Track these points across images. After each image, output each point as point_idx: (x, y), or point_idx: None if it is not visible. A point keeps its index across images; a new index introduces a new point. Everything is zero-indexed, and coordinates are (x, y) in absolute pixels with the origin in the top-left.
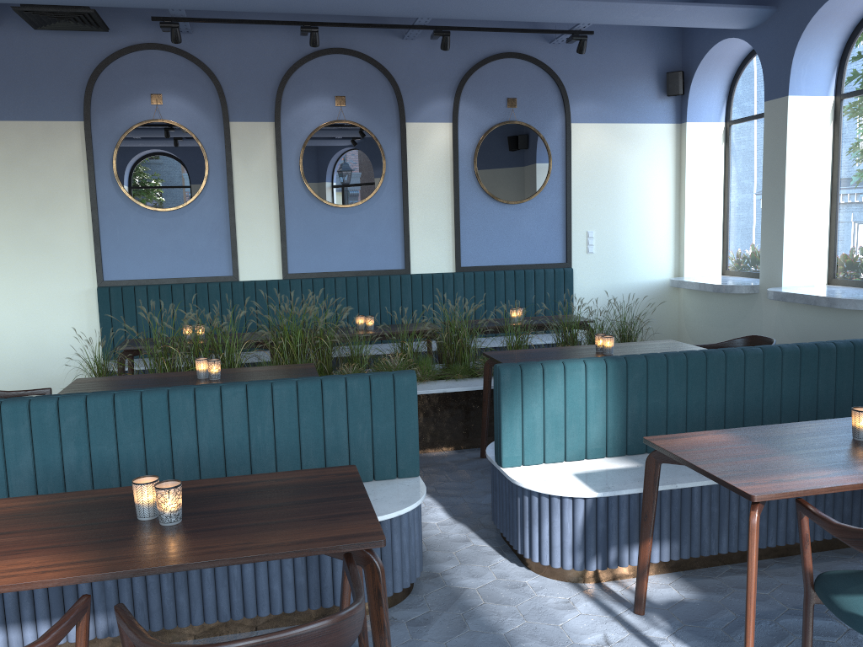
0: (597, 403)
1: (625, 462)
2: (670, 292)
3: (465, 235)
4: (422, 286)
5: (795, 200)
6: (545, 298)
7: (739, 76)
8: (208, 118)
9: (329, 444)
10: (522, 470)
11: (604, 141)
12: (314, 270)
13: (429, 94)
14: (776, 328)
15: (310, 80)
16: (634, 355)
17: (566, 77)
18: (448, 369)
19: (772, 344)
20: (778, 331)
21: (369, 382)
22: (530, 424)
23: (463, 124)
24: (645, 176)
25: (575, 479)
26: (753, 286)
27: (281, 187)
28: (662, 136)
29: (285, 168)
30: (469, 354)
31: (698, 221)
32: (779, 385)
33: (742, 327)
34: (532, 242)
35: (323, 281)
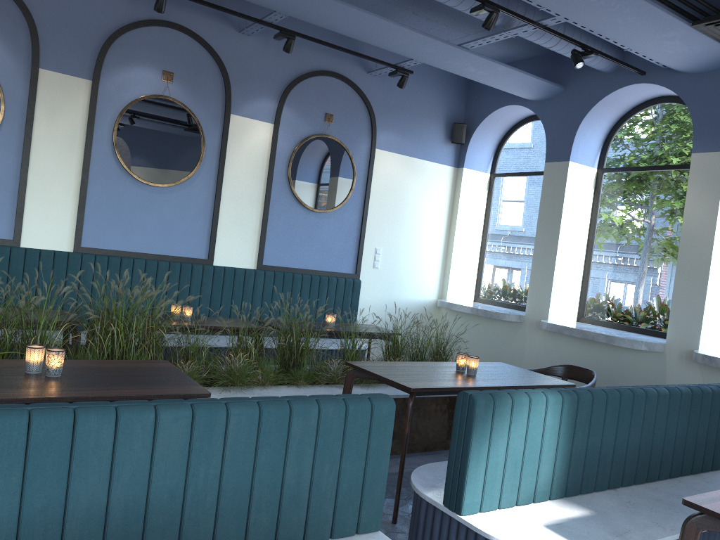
0: (550, 441)
1: (573, 507)
2: (433, 311)
3: (271, 234)
4: (223, 279)
5: (564, 248)
6: (335, 305)
7: (507, 138)
8: (13, 58)
9: (288, 492)
10: (485, 519)
11: (399, 170)
12: (111, 247)
13: (256, 92)
14: (539, 355)
15: (139, 47)
16: (579, 389)
17: (377, 106)
18: (288, 374)
19: (595, 376)
20: (540, 357)
21: (345, 408)
22: (493, 463)
23: (283, 127)
24: (426, 207)
25: (553, 534)
26: (520, 315)
27: (89, 152)
28: (443, 175)
29: (96, 132)
30: (307, 359)
31: (462, 253)
32: (675, 425)
33: (504, 350)
34: (329, 250)
35: (120, 261)
